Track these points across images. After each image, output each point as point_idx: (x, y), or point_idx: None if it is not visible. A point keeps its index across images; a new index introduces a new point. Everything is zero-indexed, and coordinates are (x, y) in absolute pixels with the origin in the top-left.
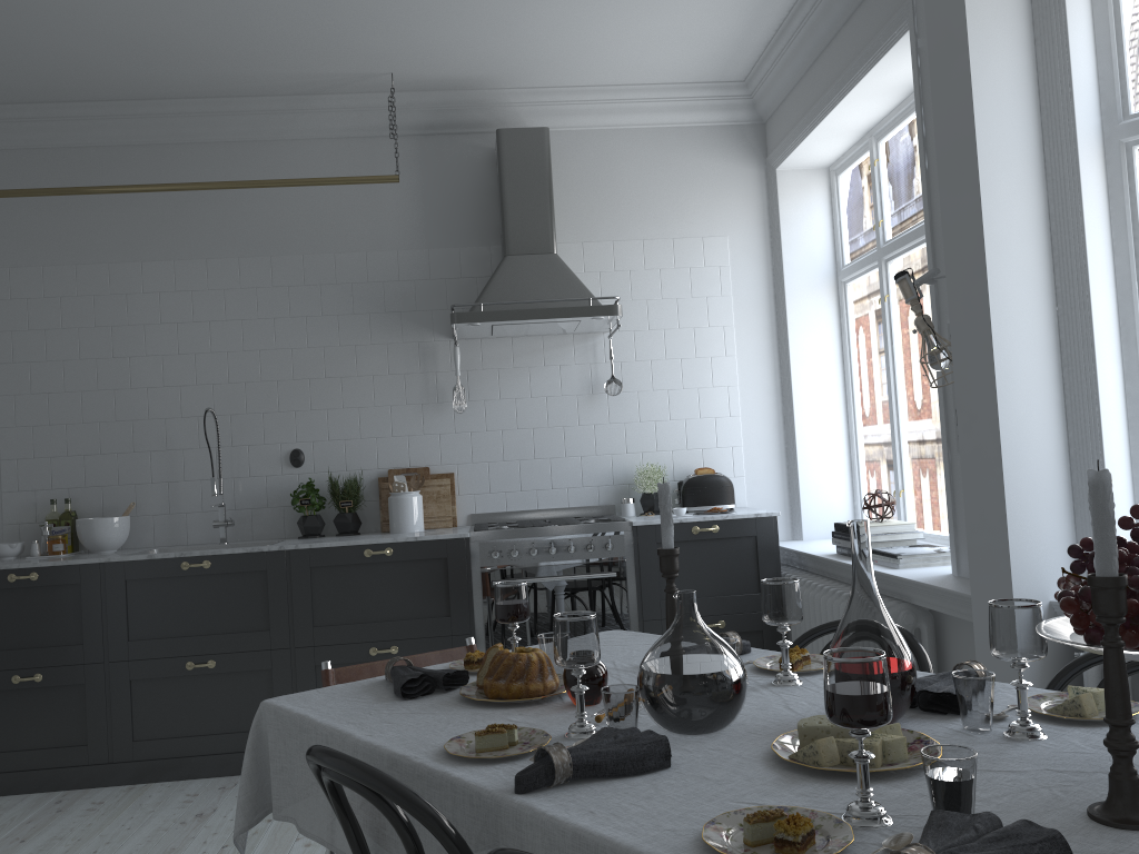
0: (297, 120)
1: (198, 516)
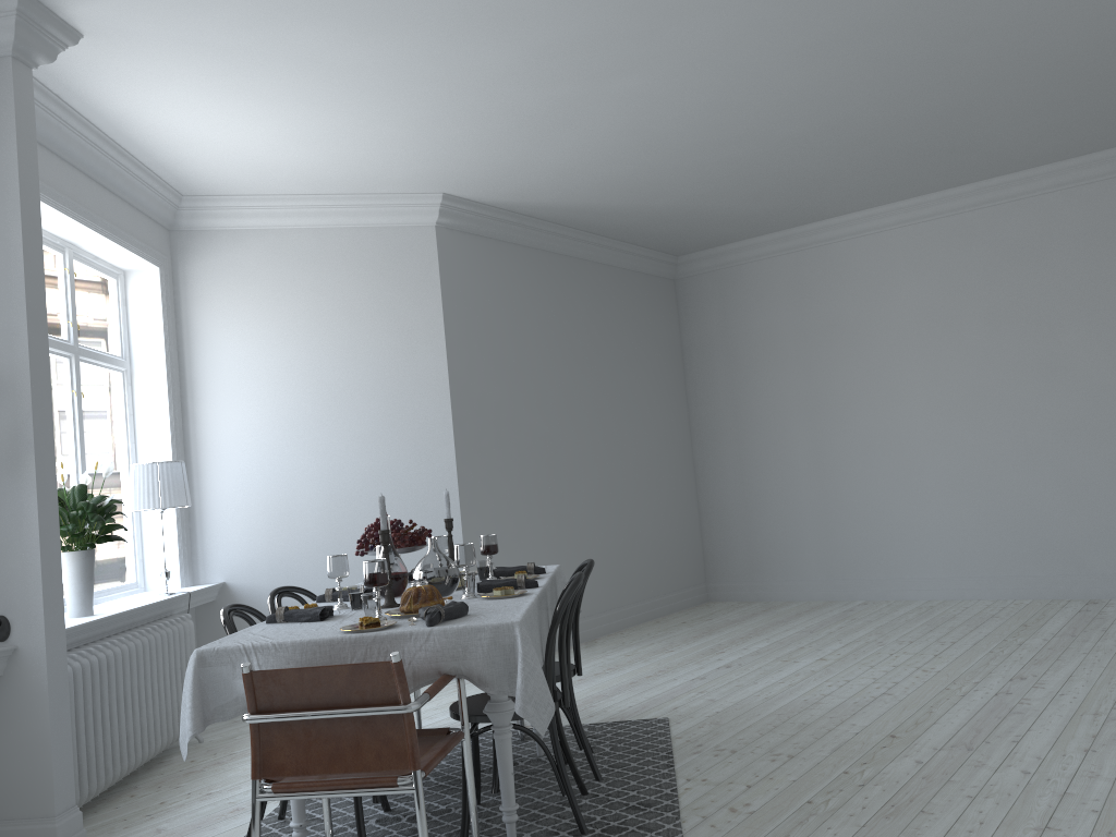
0: None
1: None
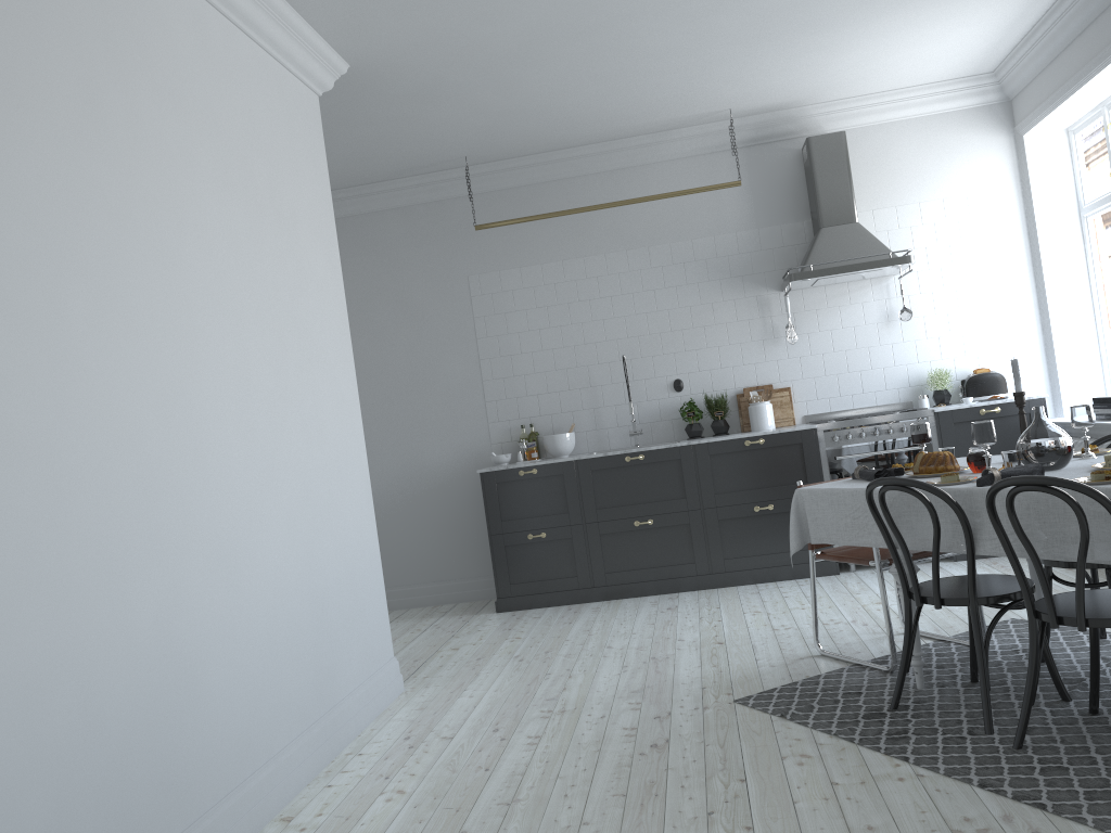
0: (659, 149)
1: (615, 430)
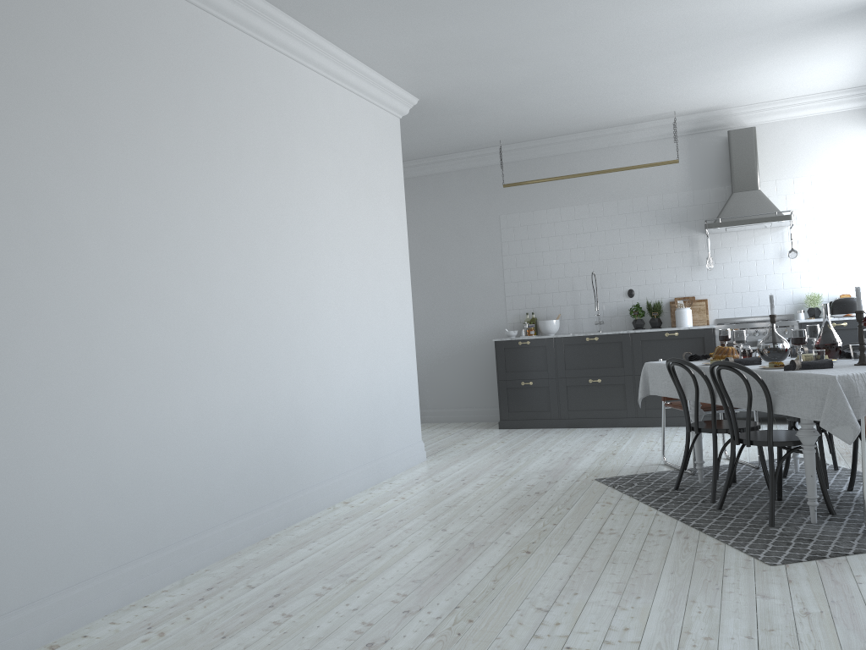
0: (628, 135)
1: (587, 320)
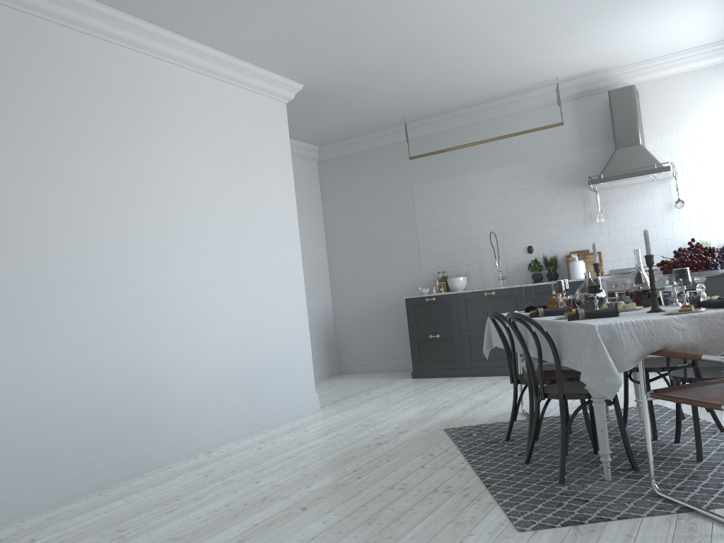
0: (520, 104)
1: (492, 276)
